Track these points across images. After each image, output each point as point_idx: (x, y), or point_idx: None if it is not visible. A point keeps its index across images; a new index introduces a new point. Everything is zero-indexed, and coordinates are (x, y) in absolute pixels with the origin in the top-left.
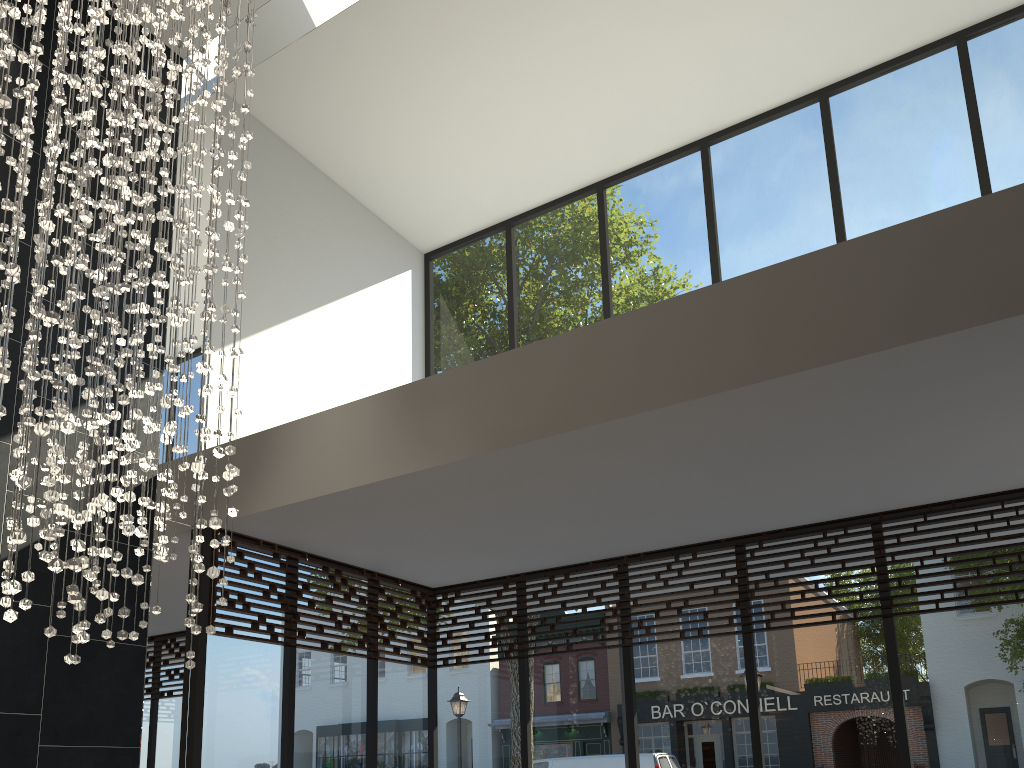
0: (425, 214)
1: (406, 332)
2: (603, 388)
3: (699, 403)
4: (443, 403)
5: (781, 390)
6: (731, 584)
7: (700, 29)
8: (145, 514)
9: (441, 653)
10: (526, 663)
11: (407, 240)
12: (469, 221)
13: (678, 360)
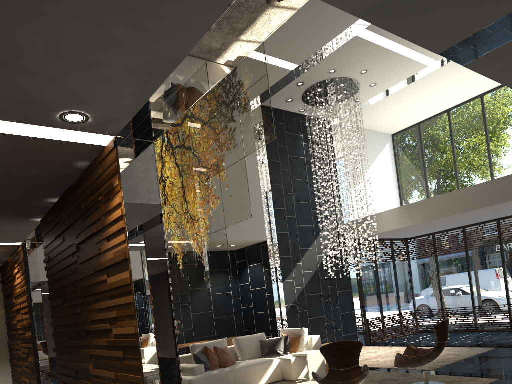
0: (392, 127)
1: (390, 163)
2: (452, 207)
3: (474, 210)
4: (414, 210)
5: (492, 206)
6: (495, 232)
7: (475, 79)
8: (344, 239)
9: (411, 256)
10: (437, 257)
11: (386, 133)
12: (406, 125)
13: (468, 201)
